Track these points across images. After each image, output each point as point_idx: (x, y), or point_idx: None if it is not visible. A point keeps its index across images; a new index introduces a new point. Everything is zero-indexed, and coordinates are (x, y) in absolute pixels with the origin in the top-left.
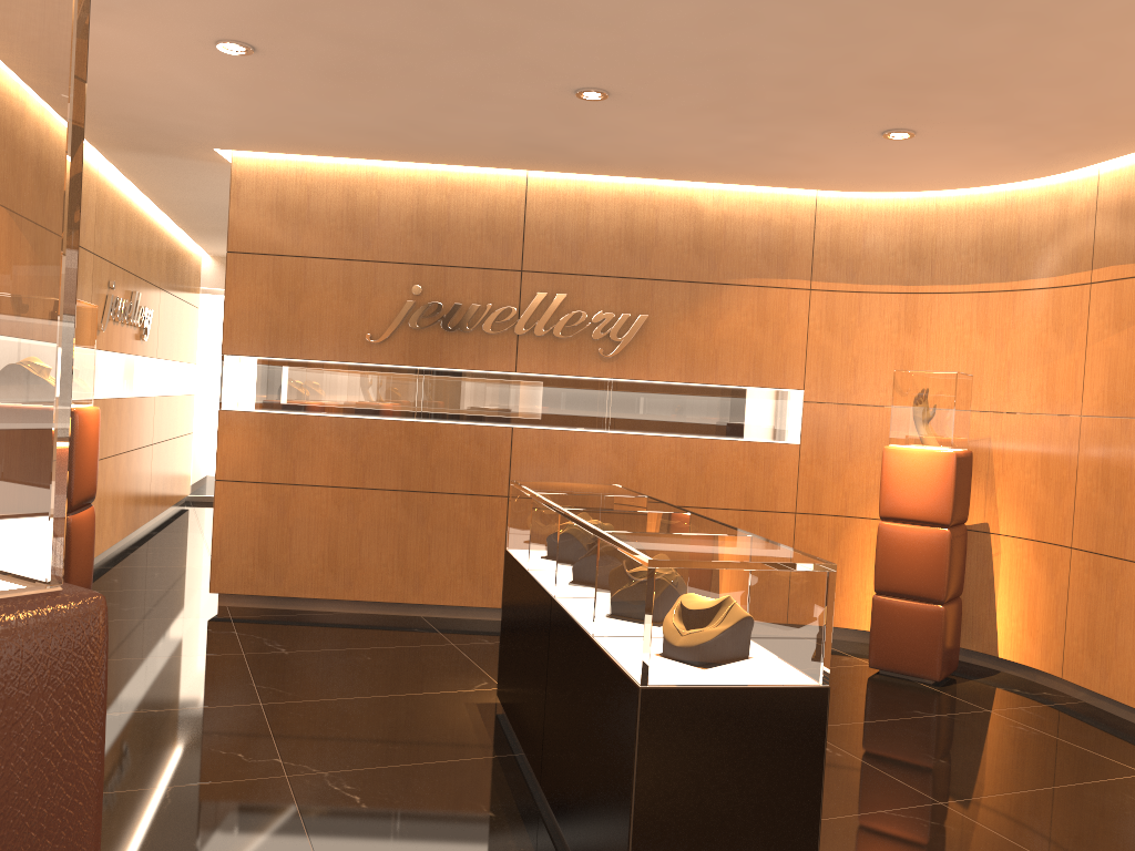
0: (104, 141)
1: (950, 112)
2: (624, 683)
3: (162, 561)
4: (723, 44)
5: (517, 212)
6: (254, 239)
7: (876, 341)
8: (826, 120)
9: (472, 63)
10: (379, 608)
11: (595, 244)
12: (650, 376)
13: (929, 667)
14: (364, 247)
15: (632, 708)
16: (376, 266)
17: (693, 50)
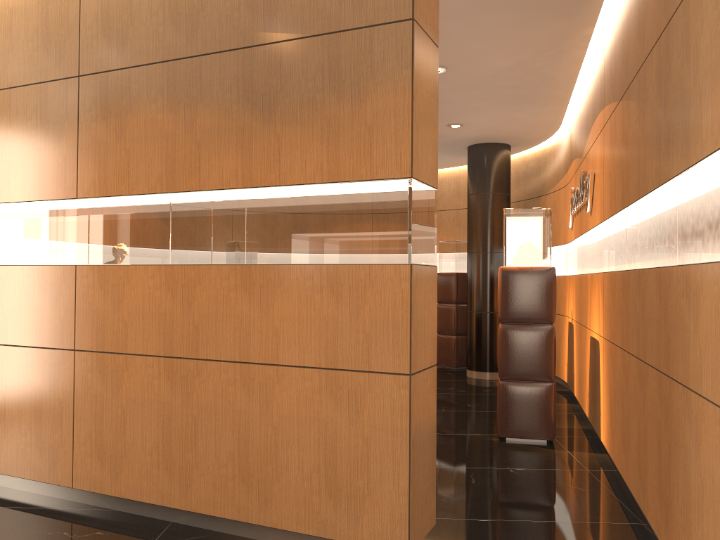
0: None
1: None
2: None
3: None
4: None
5: None
6: None
7: None
8: None
9: None
10: None
11: None
12: None
13: None
14: None
15: None
16: None
17: None
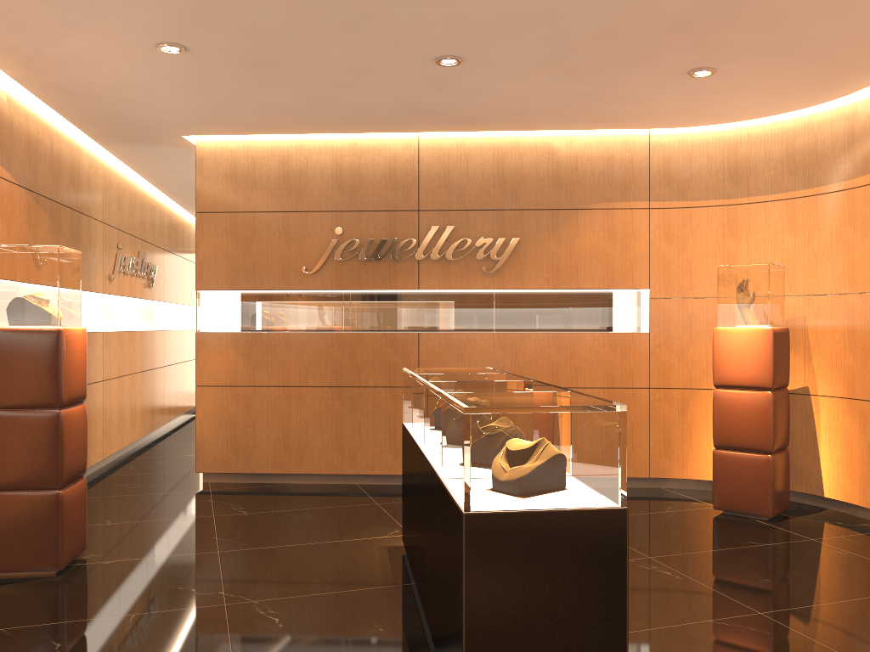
0: (102, 136)
1: (739, 48)
2: (456, 511)
3: (169, 452)
4: (539, 6)
5: (412, 165)
6: (215, 201)
7: (706, 246)
8: (639, 65)
9: (350, 44)
10: (324, 479)
11: (475, 185)
12: (524, 285)
13: (763, 506)
14: (297, 201)
15: (460, 531)
16: (307, 215)
17: (517, 14)
